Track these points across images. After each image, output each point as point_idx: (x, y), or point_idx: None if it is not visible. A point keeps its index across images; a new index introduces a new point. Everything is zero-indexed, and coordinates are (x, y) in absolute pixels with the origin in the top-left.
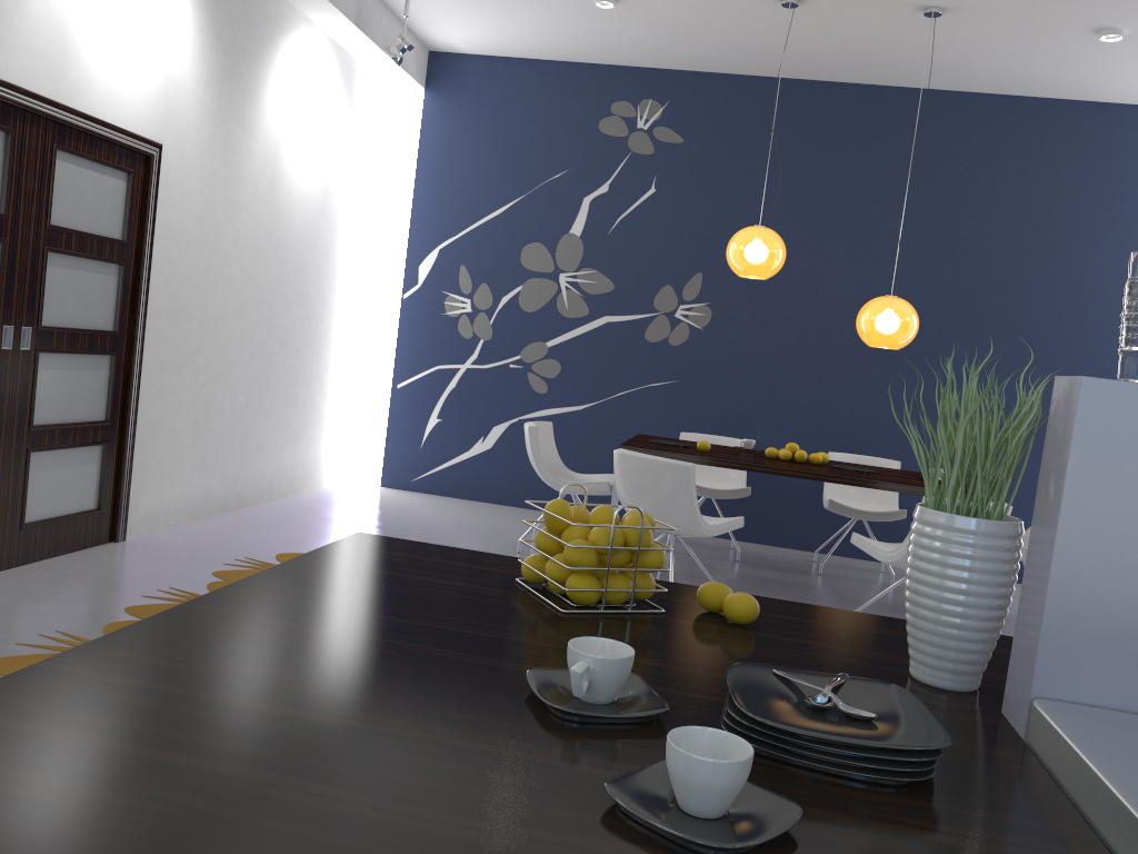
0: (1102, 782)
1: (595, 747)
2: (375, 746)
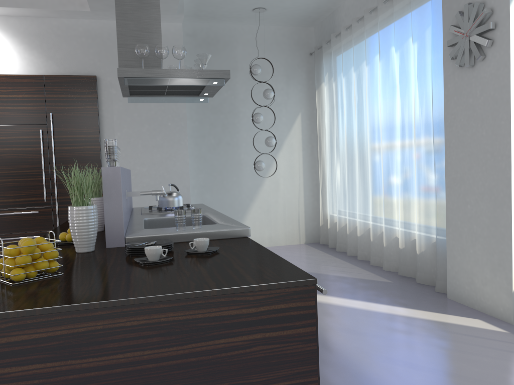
0: (169, 234)
1: (182, 258)
2: (210, 265)
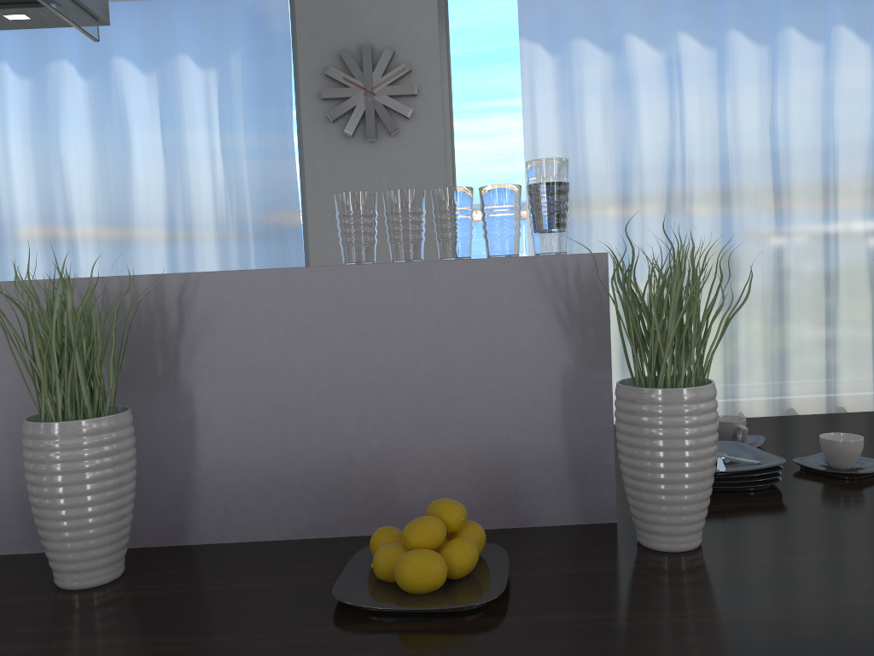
0: None
1: (798, 454)
2: (864, 440)
